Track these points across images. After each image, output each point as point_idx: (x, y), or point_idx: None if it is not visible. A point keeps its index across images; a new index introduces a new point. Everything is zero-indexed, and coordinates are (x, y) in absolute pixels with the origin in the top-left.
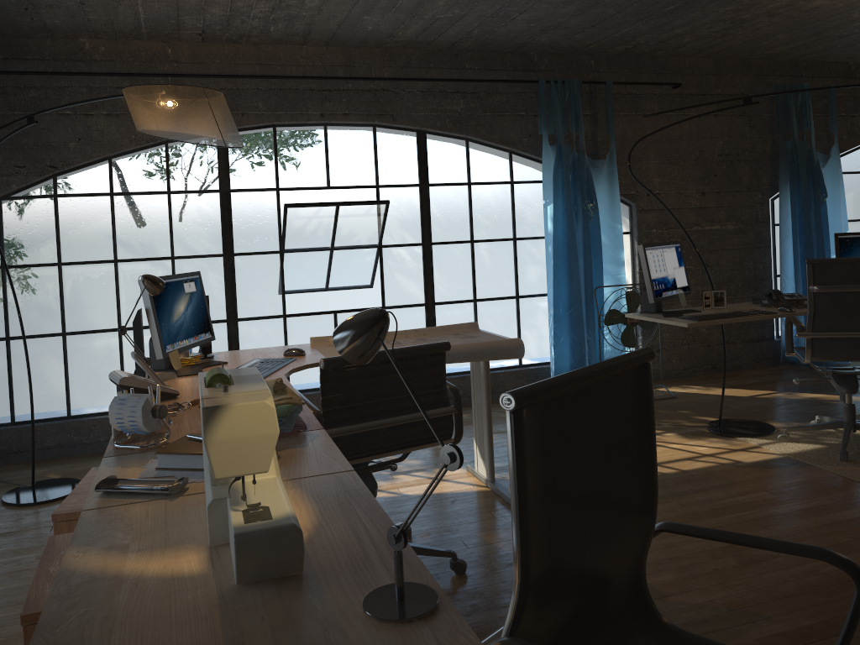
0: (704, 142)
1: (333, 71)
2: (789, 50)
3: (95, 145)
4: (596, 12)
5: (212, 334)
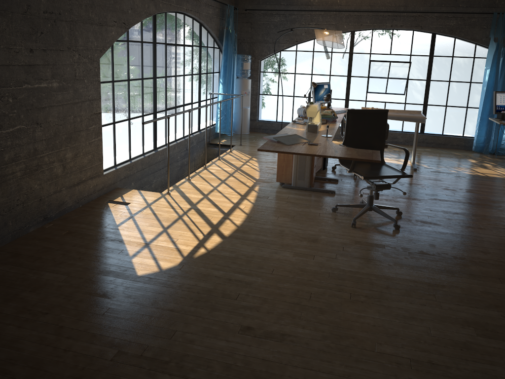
0: None
1: (399, 8)
2: None
3: (310, 34)
4: None
5: (330, 101)
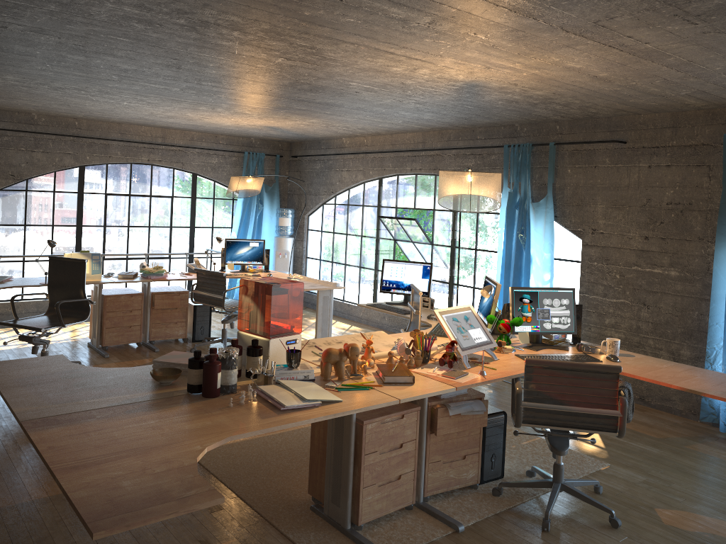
0: (652, 190)
1: (417, 146)
2: (715, 102)
3: (342, 183)
4: (447, 112)
5: (263, 263)
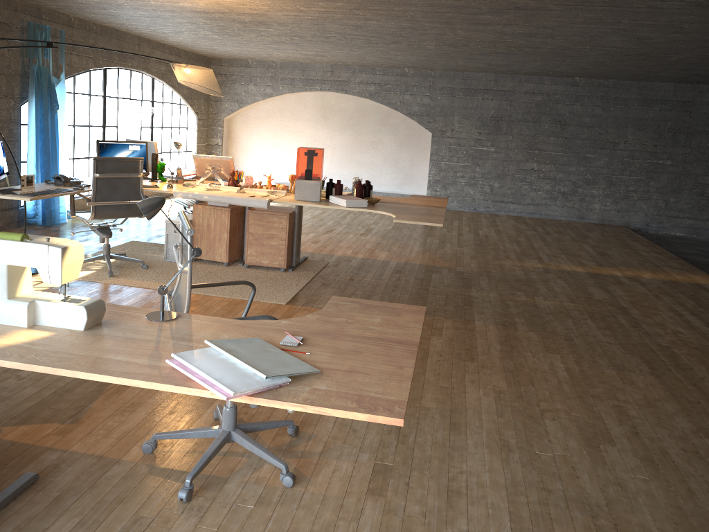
0: None
1: None
2: (41, 0)
3: None
4: None
5: None
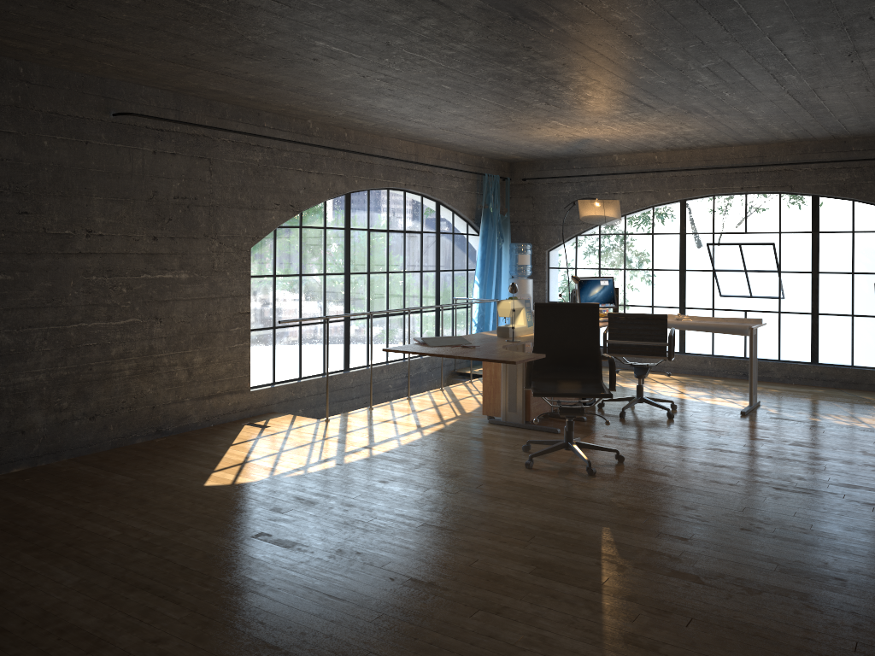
0: None
1: (751, 160)
2: None
3: None
4: None
5: (615, 305)
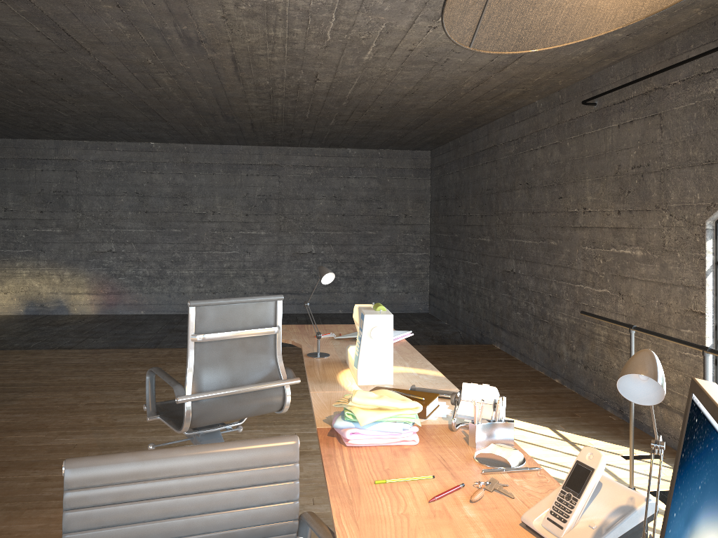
0: None
1: None
2: None
3: None
4: None
5: None
